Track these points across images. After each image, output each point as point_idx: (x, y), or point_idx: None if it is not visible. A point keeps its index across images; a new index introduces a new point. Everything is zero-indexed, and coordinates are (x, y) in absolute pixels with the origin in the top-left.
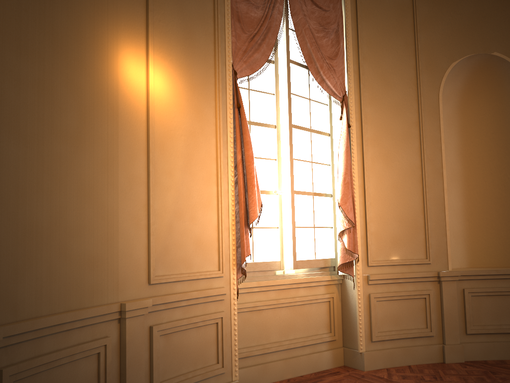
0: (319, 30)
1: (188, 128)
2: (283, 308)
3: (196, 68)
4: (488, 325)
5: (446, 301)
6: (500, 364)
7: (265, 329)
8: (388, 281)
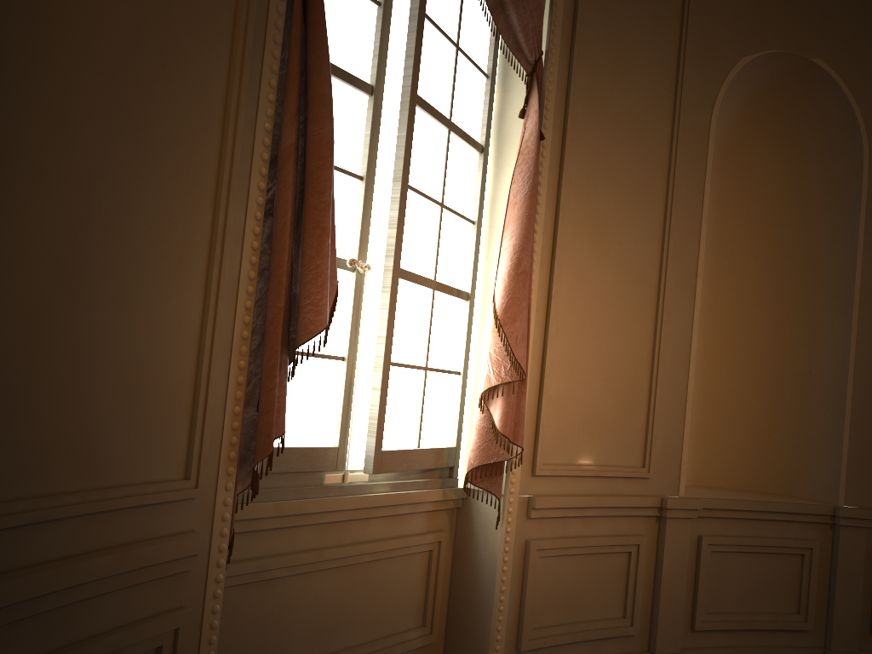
0: None
1: None
2: (329, 572)
3: None
4: (732, 614)
5: (668, 563)
6: None
7: (277, 632)
8: (567, 513)
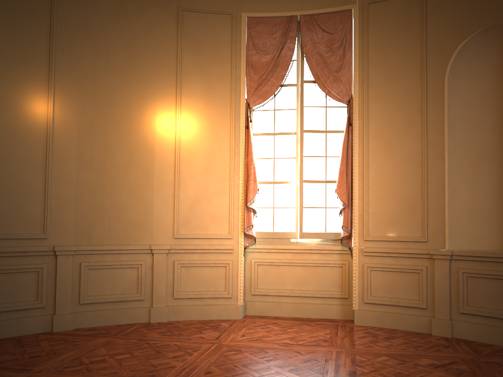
0: (328, 51)
1: (207, 148)
2: (297, 266)
3: (216, 110)
4: (483, 308)
5: (437, 278)
6: (477, 346)
7: (281, 279)
8: (382, 254)
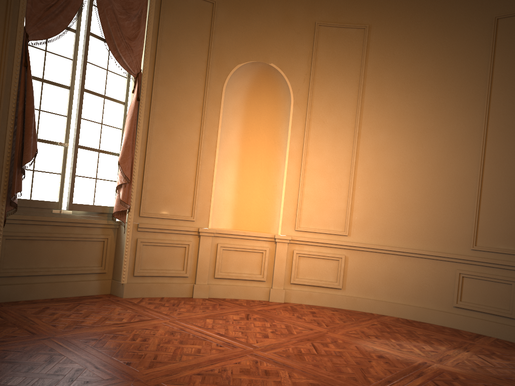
0: (122, 13)
1: None
2: (57, 241)
3: None
4: (232, 273)
5: (201, 251)
6: (232, 301)
7: (36, 256)
8: (155, 230)
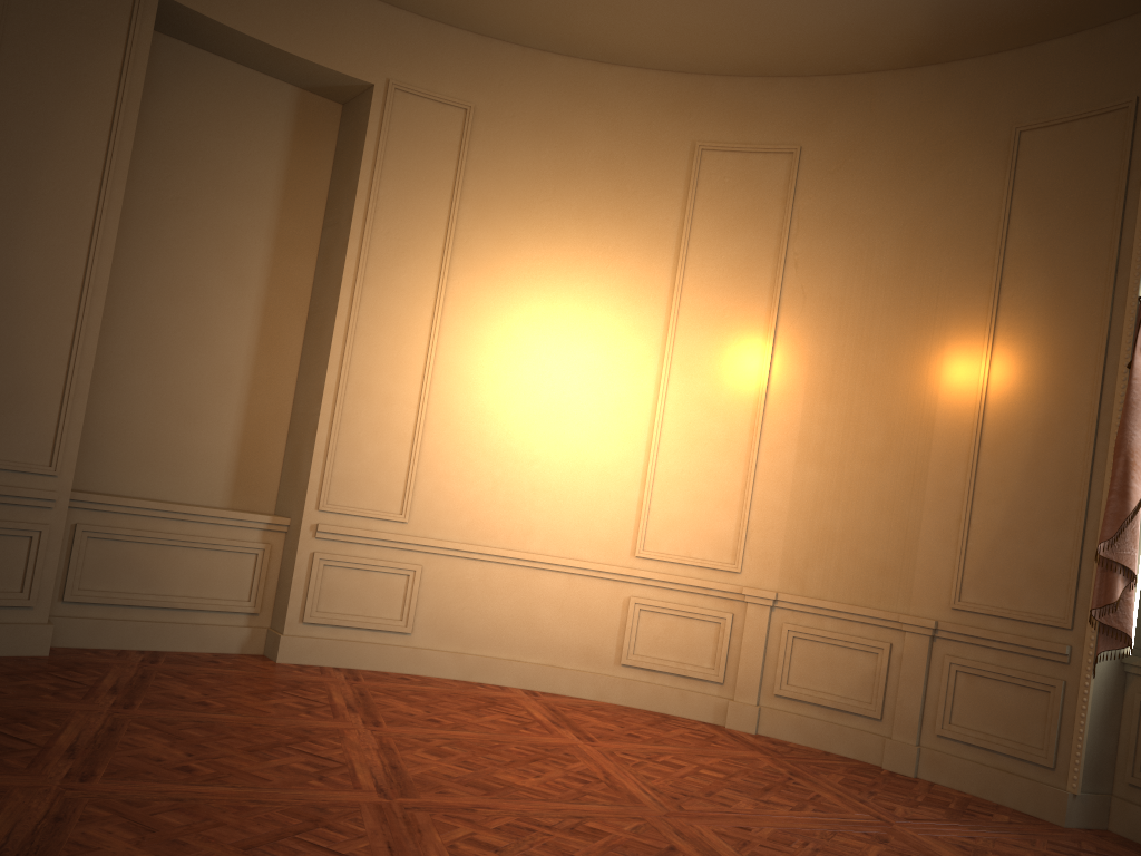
0: None
1: (1040, 420)
2: None
3: (1068, 332)
4: None
5: None
6: None
7: None
8: None
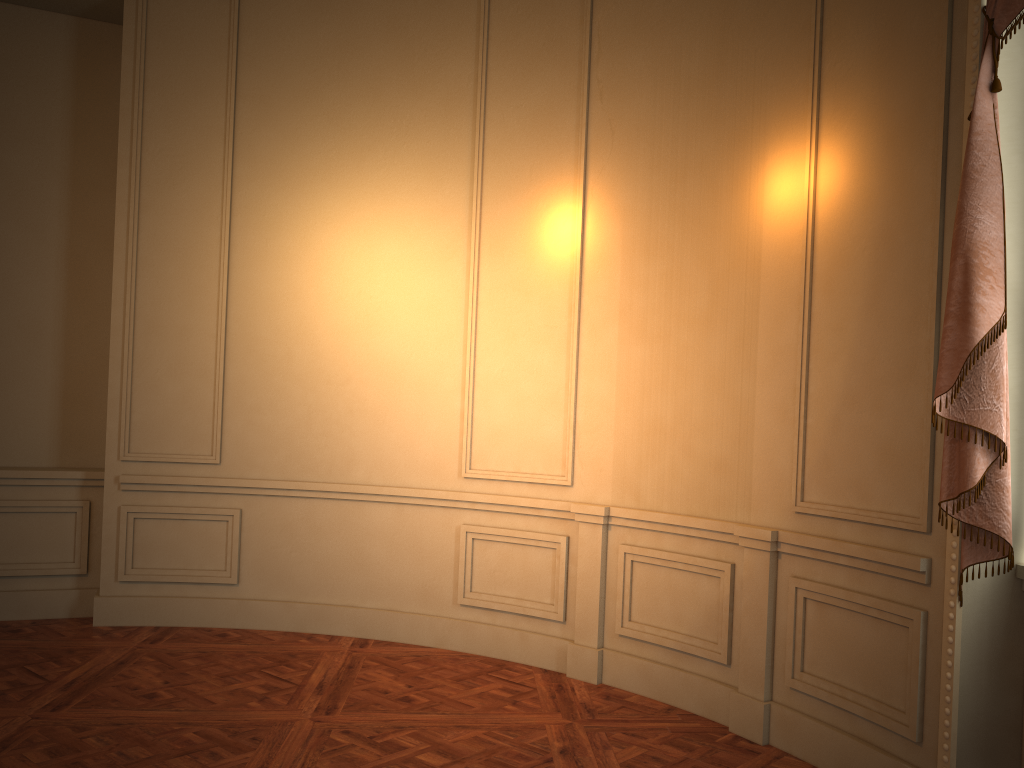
0: None
1: (877, 230)
2: None
3: (902, 92)
4: None
5: None
6: None
7: None
8: None
